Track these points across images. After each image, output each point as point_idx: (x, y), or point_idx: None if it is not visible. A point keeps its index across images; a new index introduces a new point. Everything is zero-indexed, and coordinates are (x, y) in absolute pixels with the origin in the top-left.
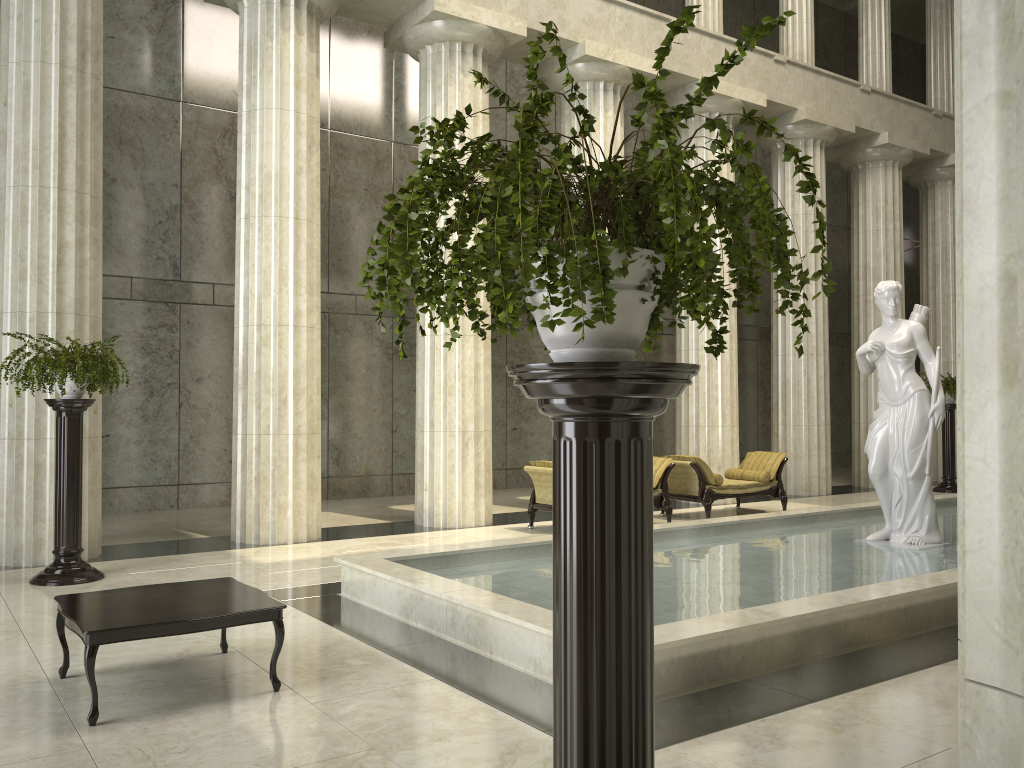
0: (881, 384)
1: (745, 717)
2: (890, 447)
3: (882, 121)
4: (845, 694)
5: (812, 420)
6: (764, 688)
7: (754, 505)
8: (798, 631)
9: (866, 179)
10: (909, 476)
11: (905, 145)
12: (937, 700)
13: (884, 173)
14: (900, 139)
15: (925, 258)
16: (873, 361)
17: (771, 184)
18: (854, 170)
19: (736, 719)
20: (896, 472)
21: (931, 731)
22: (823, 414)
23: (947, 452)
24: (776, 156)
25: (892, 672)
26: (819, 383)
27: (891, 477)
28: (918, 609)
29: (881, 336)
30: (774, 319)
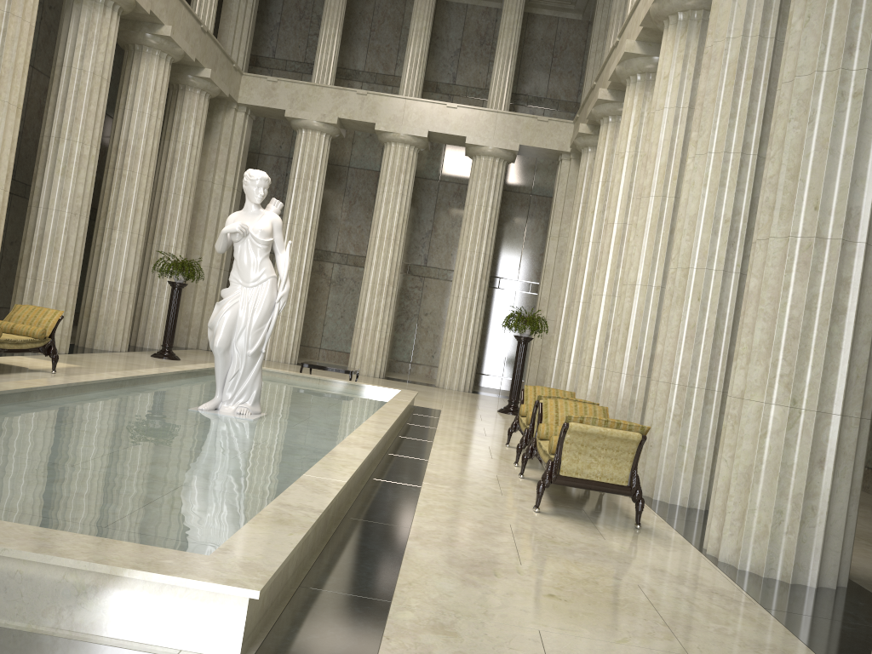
0: (238, 265)
1: (369, 638)
2: (238, 324)
3: (168, 14)
4: (398, 587)
5: (65, 279)
6: (331, 595)
7: (7, 360)
8: (317, 523)
9: (141, 62)
10: (250, 353)
11: (181, 45)
12: (460, 579)
13: (158, 63)
14: (179, 38)
15: (166, 150)
16: (229, 241)
17: (59, 29)
18: (130, 48)
19: (366, 644)
20: (239, 348)
21: (505, 615)
22: (76, 275)
23: (171, 324)
24: (72, 3)
25: (392, 554)
26: (77, 244)
27: (232, 352)
28: (349, 485)
29: (245, 220)
30: (40, 169)
